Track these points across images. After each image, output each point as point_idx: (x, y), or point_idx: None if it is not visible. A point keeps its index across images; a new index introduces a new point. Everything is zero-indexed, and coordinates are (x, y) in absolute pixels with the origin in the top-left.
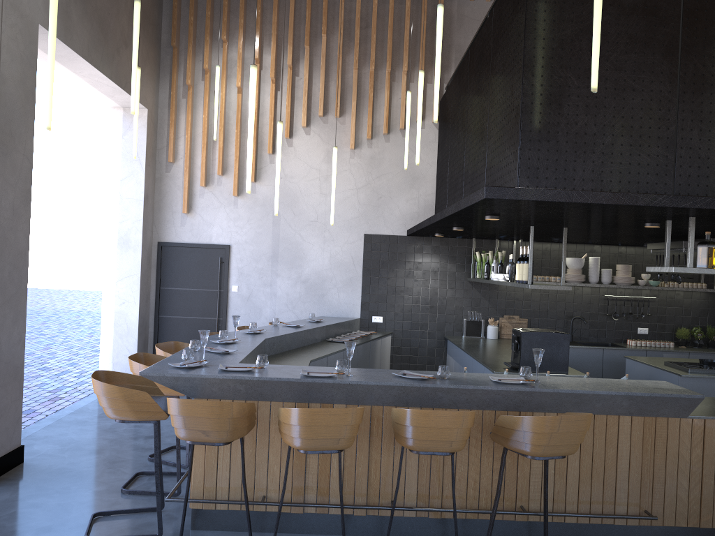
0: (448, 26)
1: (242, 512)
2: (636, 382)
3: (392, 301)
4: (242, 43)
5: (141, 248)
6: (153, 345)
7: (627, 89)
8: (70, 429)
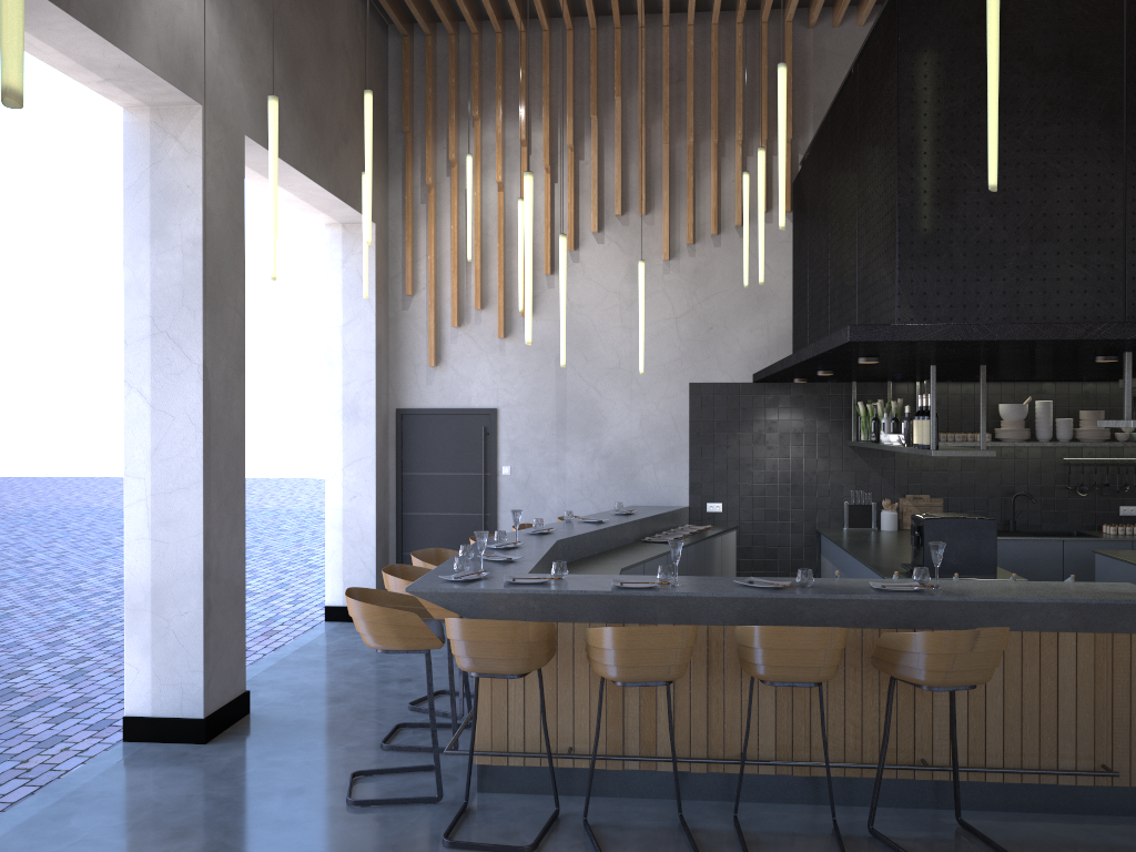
0: (801, 69)
1: (543, 769)
2: (1083, 585)
3: (734, 479)
4: (501, 119)
5: (375, 419)
6: (396, 555)
7: (1049, 175)
8: (299, 671)
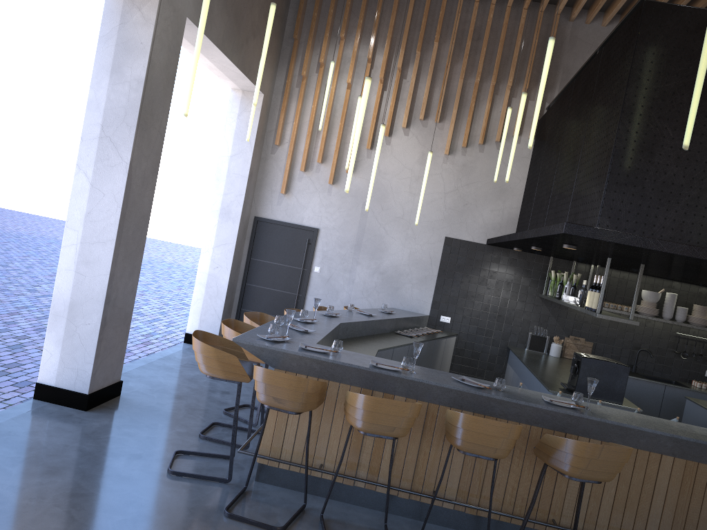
0: (559, 47)
1: (300, 474)
2: (685, 426)
3: (462, 304)
4: (358, 42)
5: (239, 220)
6: (236, 309)
7: None
8: (159, 373)
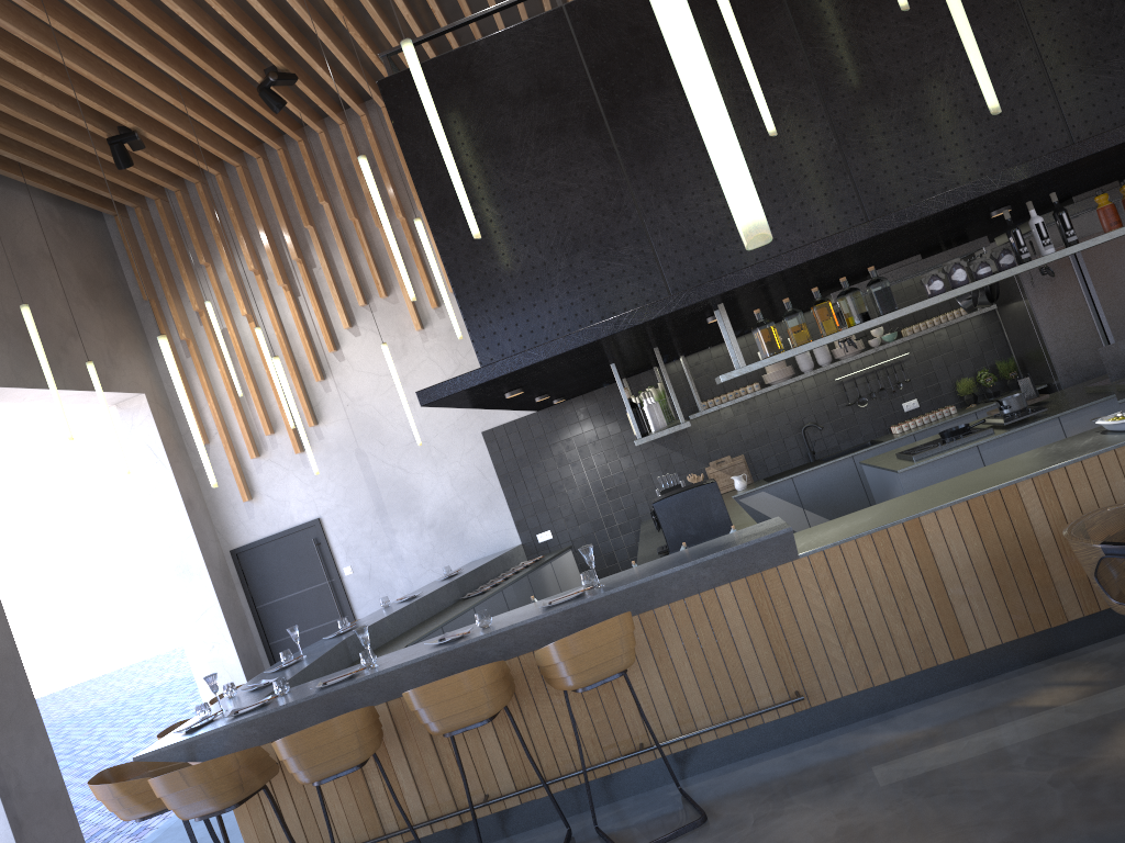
0: None
1: None
2: (732, 535)
3: (553, 504)
4: (228, 258)
5: (207, 570)
6: None
7: (561, 193)
8: (177, 837)
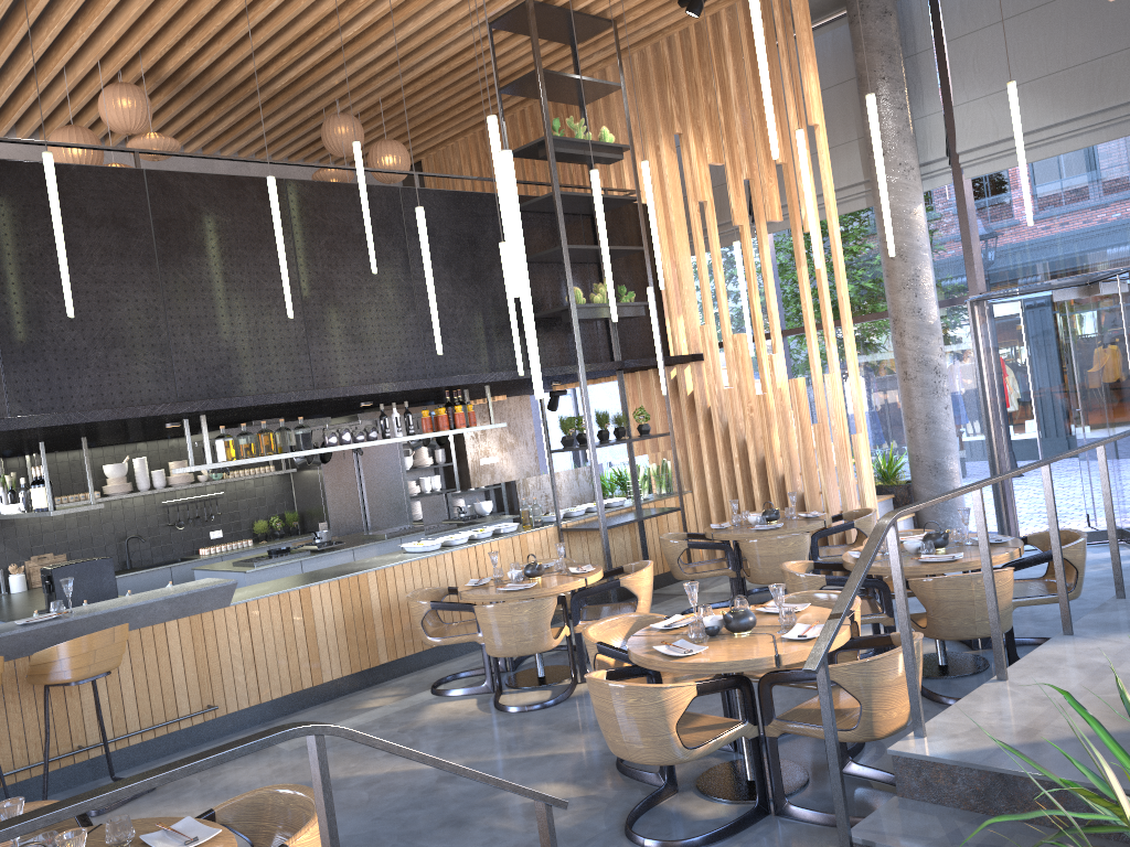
0: None
1: None
2: (179, 586)
3: None
4: None
5: None
6: None
7: (112, 300)
8: None
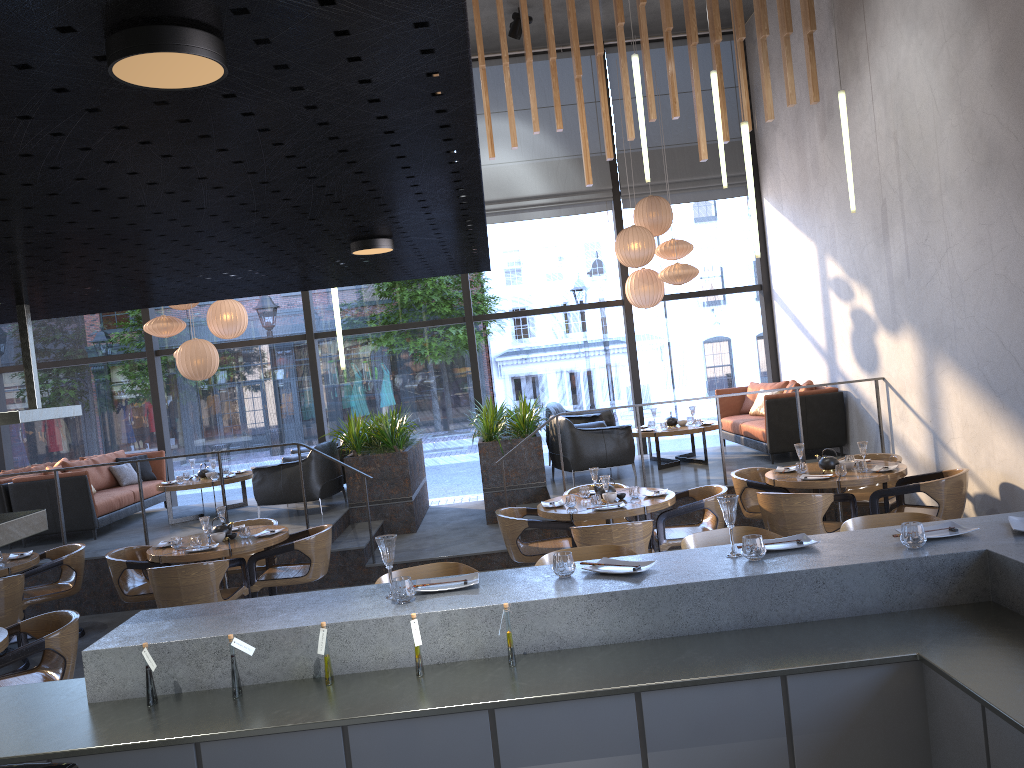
0: None
1: None
2: (176, 630)
3: None
4: None
5: None
6: None
7: None
8: None
